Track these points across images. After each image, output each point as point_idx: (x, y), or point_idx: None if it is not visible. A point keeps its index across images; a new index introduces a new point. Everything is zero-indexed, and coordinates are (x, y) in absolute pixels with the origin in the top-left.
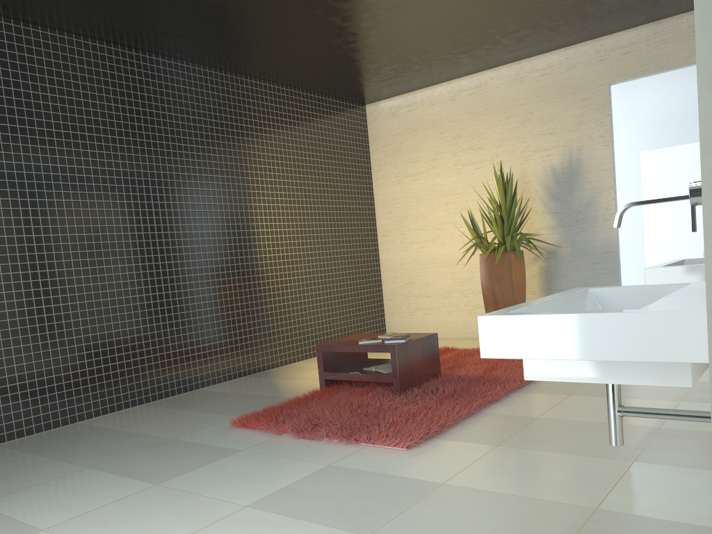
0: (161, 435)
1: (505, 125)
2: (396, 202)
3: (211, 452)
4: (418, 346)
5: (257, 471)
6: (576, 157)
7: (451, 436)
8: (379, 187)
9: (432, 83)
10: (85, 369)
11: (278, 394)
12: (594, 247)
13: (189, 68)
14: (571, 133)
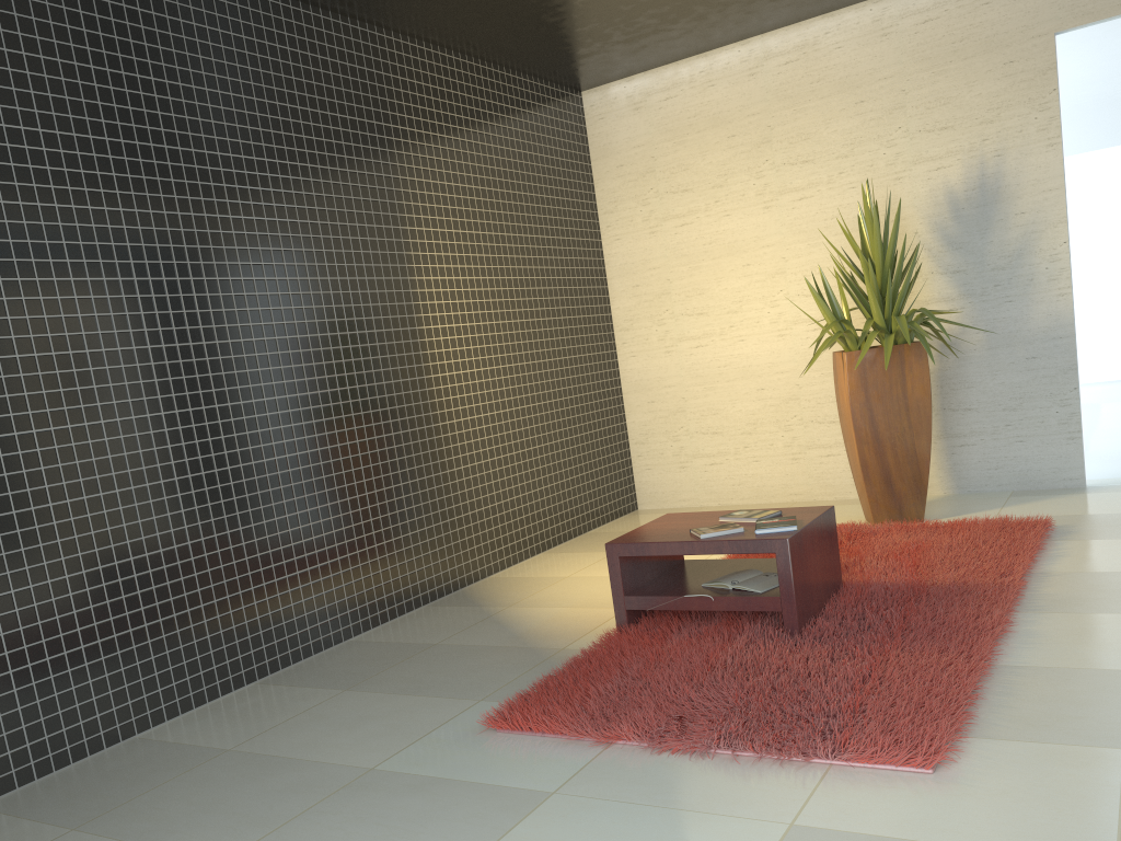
0: (342, 760)
1: (854, 117)
2: (648, 267)
3: (485, 801)
4: (814, 535)
5: None
6: (993, 169)
7: (994, 728)
8: (613, 241)
9: (713, 44)
10: (143, 625)
11: (525, 642)
12: (1029, 331)
13: (288, 10)
14: (982, 127)
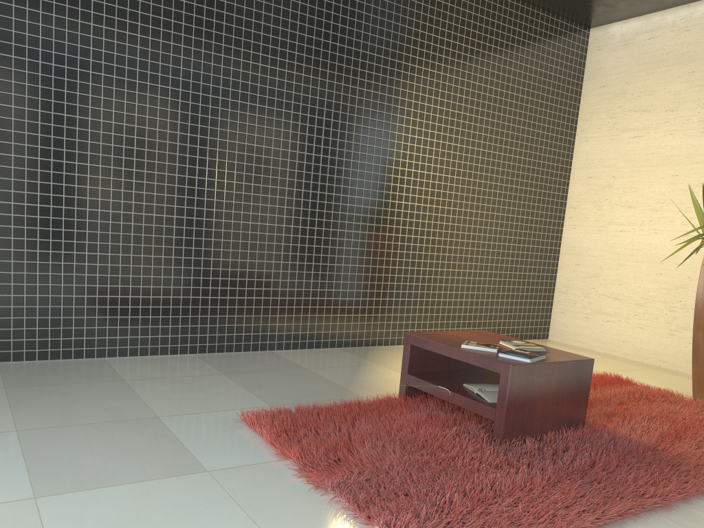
0: (155, 407)
1: None
2: (602, 165)
3: (169, 459)
4: (552, 374)
5: (179, 526)
6: None
7: None
8: (583, 142)
9: None
10: (128, 296)
11: (350, 386)
12: None
13: None
14: None
